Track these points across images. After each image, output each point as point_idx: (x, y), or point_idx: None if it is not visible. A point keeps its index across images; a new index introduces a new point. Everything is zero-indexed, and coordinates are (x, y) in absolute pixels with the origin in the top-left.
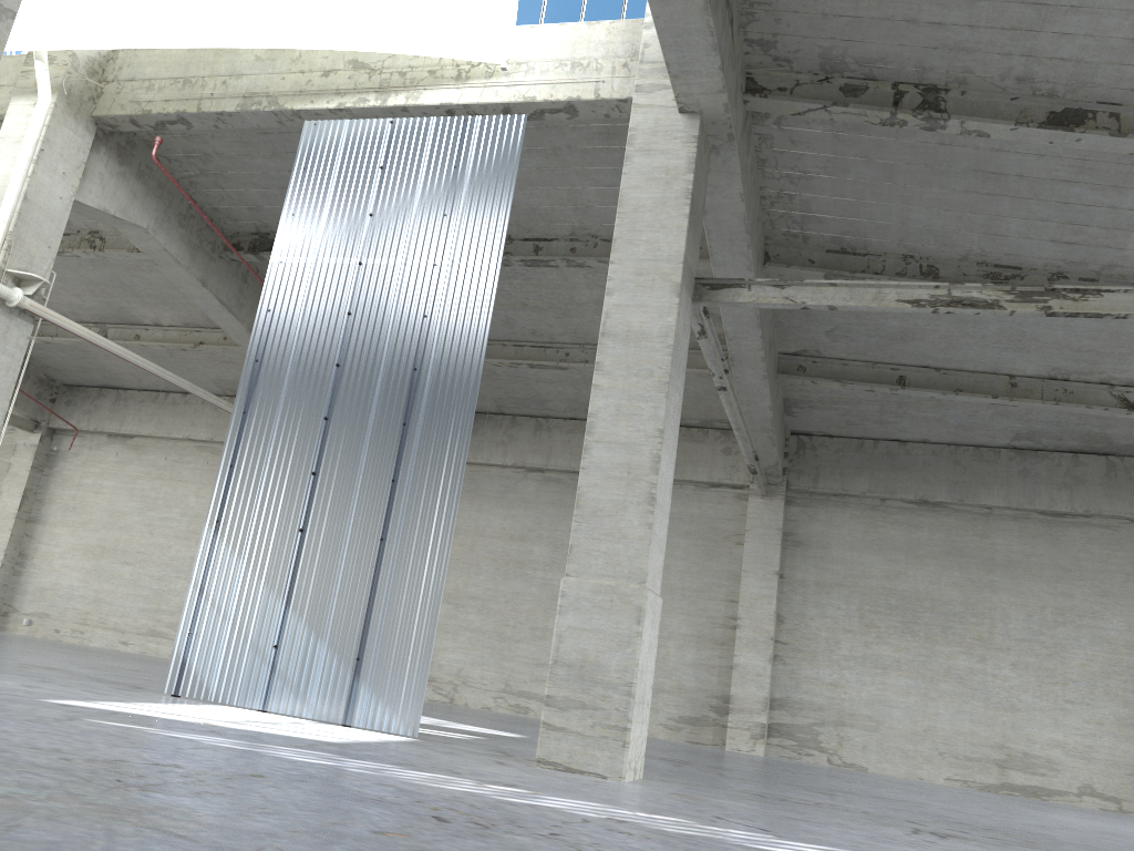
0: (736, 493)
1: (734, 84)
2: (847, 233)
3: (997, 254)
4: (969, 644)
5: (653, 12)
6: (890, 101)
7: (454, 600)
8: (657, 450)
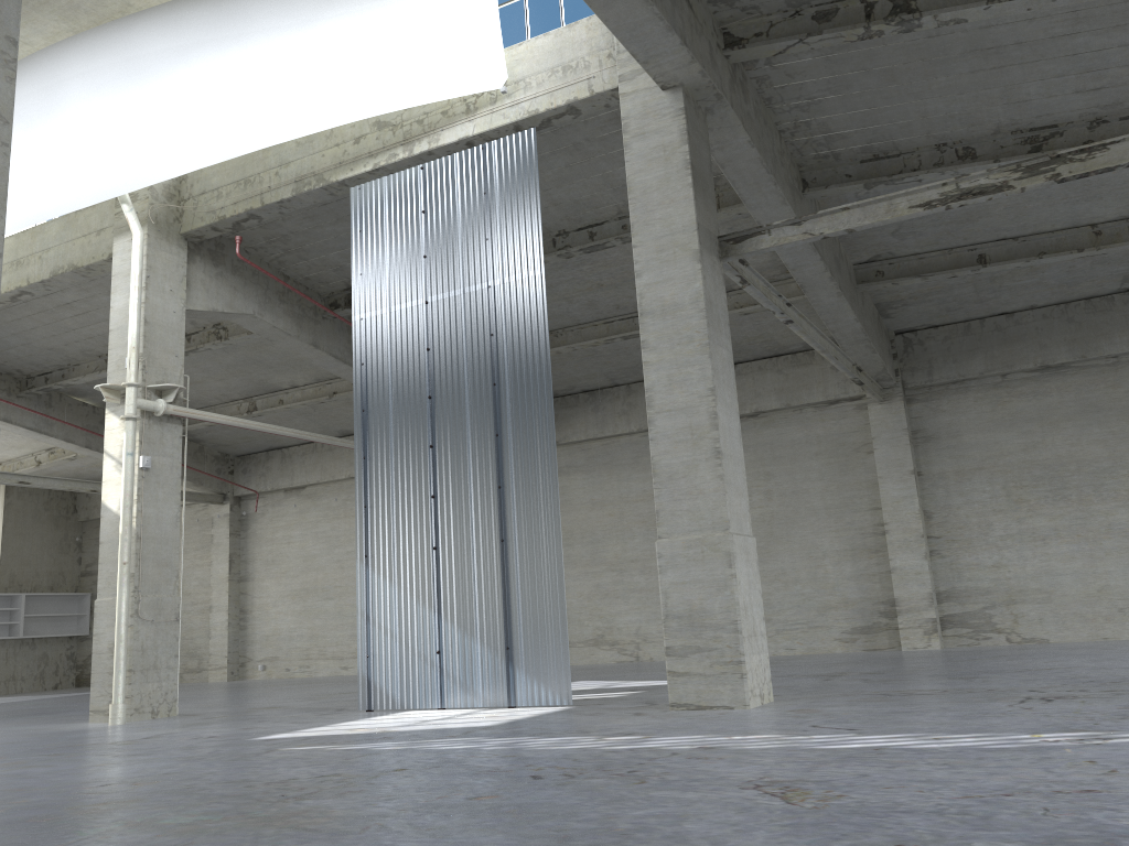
0: (856, 405)
1: (707, 48)
2: (874, 140)
3: (1027, 119)
4: (1125, 496)
5: (601, 18)
6: (862, 15)
7: (617, 566)
8: (712, 407)
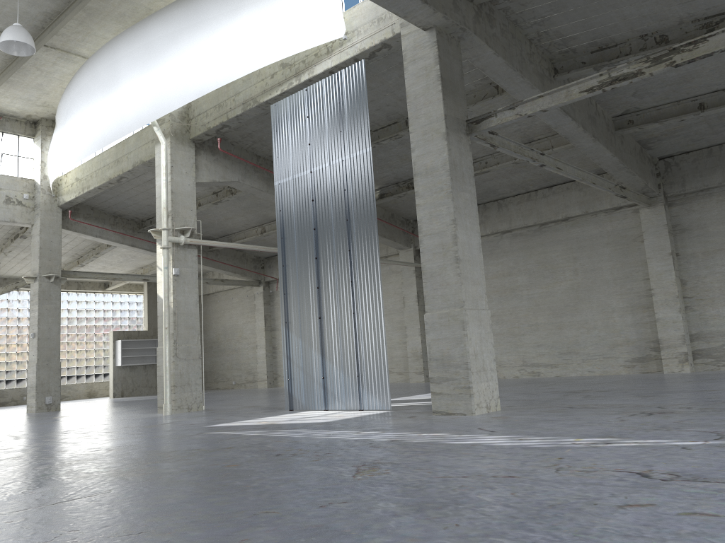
0: (633, 209)
1: None
2: (595, 38)
3: (700, 11)
4: None
5: None
6: None
7: None
8: (453, 231)
